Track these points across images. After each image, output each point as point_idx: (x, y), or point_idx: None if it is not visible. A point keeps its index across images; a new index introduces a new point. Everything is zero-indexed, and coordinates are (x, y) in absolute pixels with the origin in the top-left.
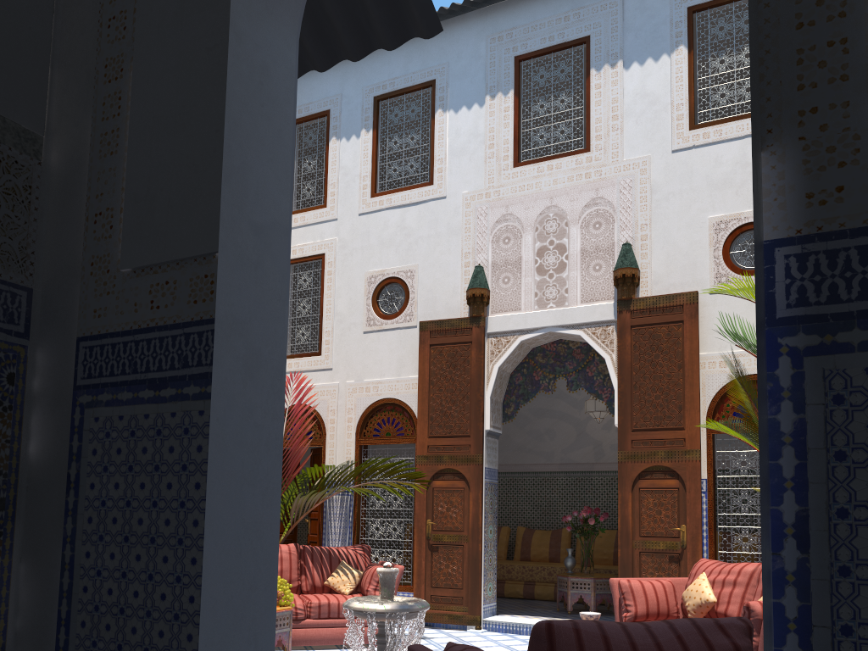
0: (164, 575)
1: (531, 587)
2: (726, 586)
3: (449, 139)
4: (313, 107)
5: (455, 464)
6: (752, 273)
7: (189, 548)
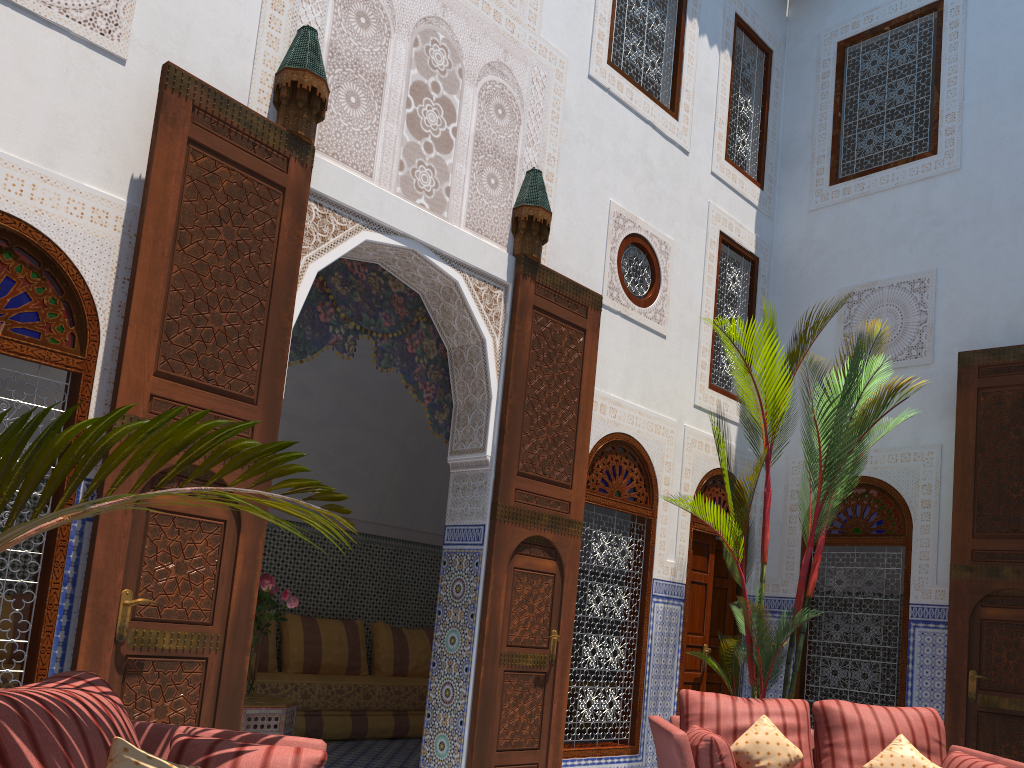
0: None
1: None
2: (789, 733)
3: None
4: None
5: None
6: (636, 302)
7: None
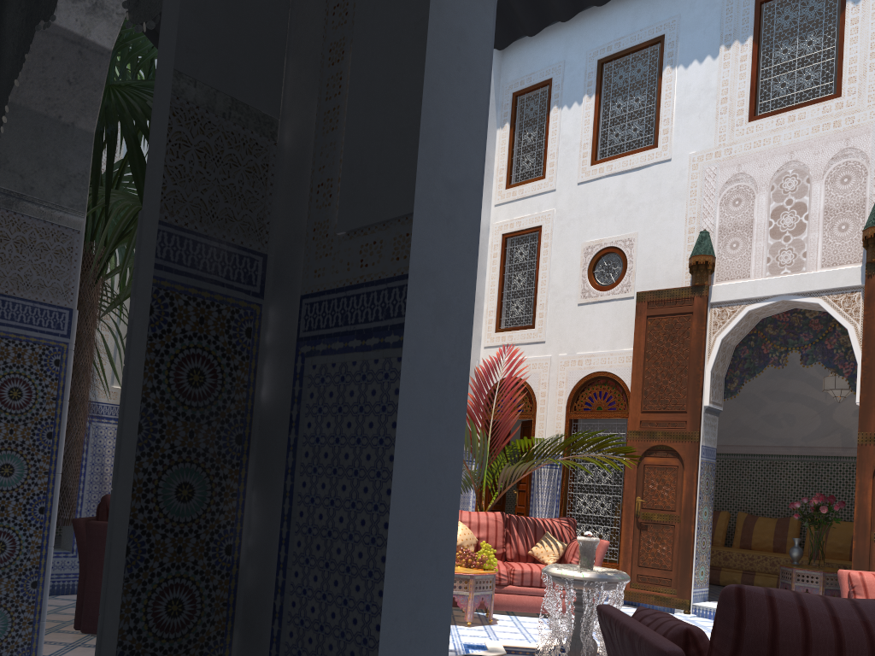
0: (364, 503)
1: (750, 577)
2: None
3: (677, 97)
4: (535, 77)
5: (669, 441)
6: None
7: (385, 480)
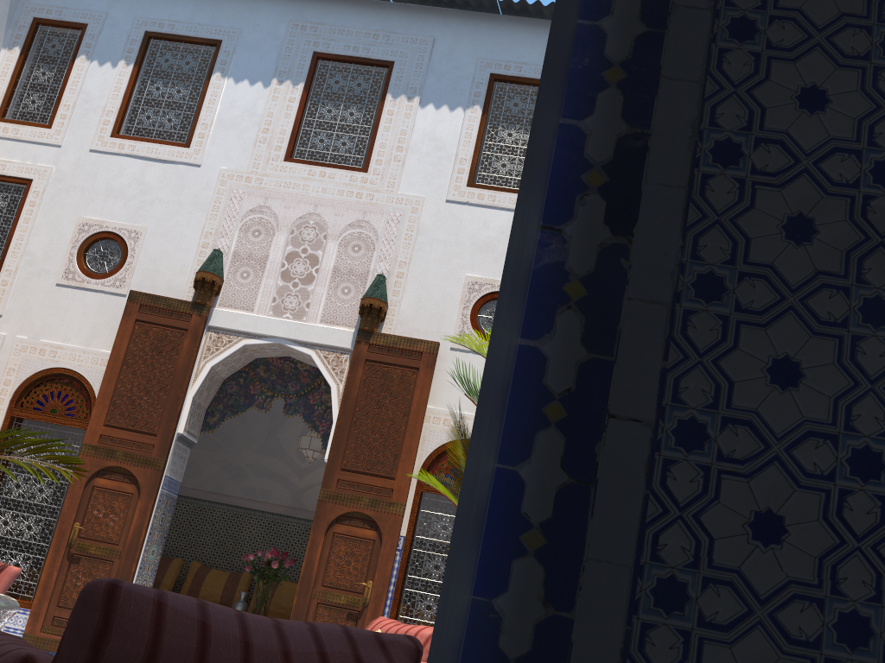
0: None
1: None
2: None
3: (221, 107)
4: (67, 13)
5: (129, 464)
6: None
7: None
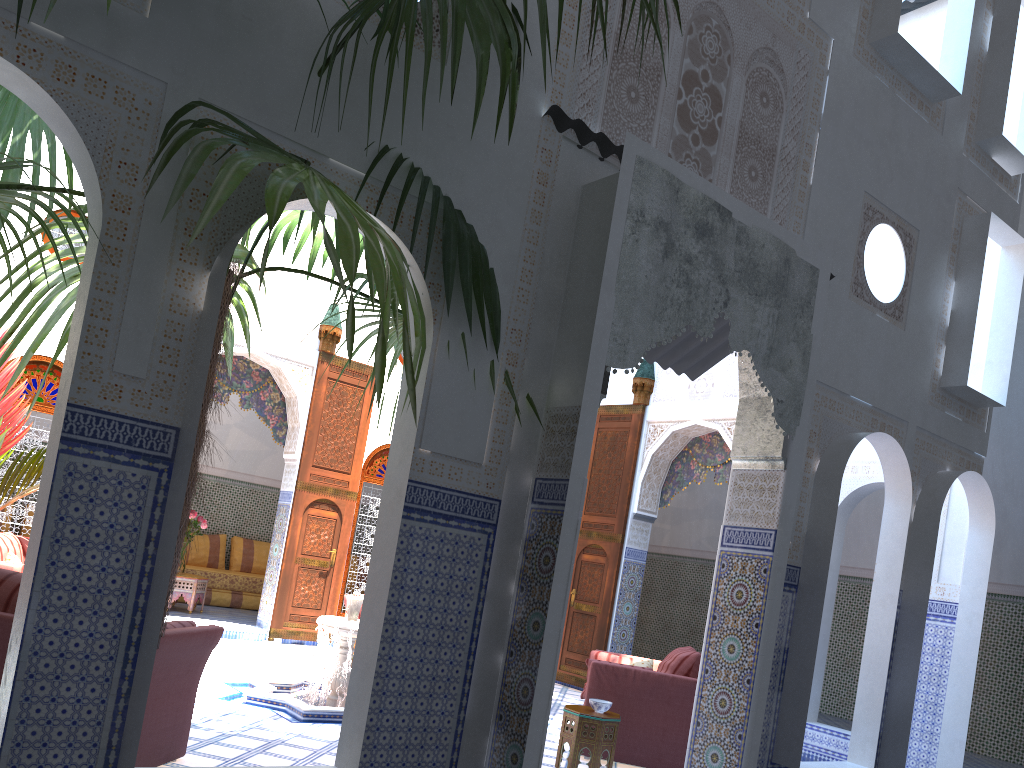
0: None
1: None
2: None
3: None
4: None
5: None
6: None
7: None
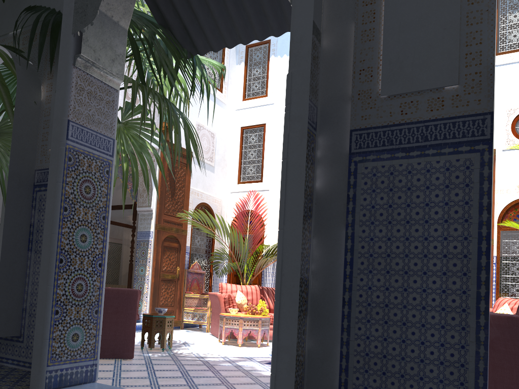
0: (416, 237)
1: None
2: None
3: None
4: None
5: None
6: None
7: (432, 224)
